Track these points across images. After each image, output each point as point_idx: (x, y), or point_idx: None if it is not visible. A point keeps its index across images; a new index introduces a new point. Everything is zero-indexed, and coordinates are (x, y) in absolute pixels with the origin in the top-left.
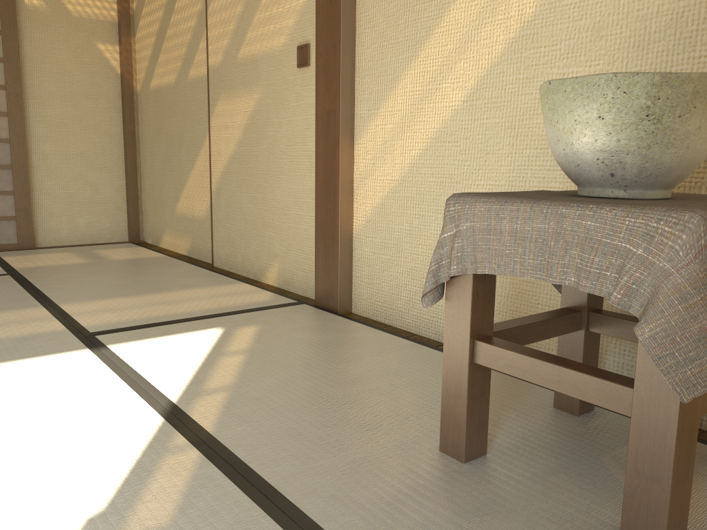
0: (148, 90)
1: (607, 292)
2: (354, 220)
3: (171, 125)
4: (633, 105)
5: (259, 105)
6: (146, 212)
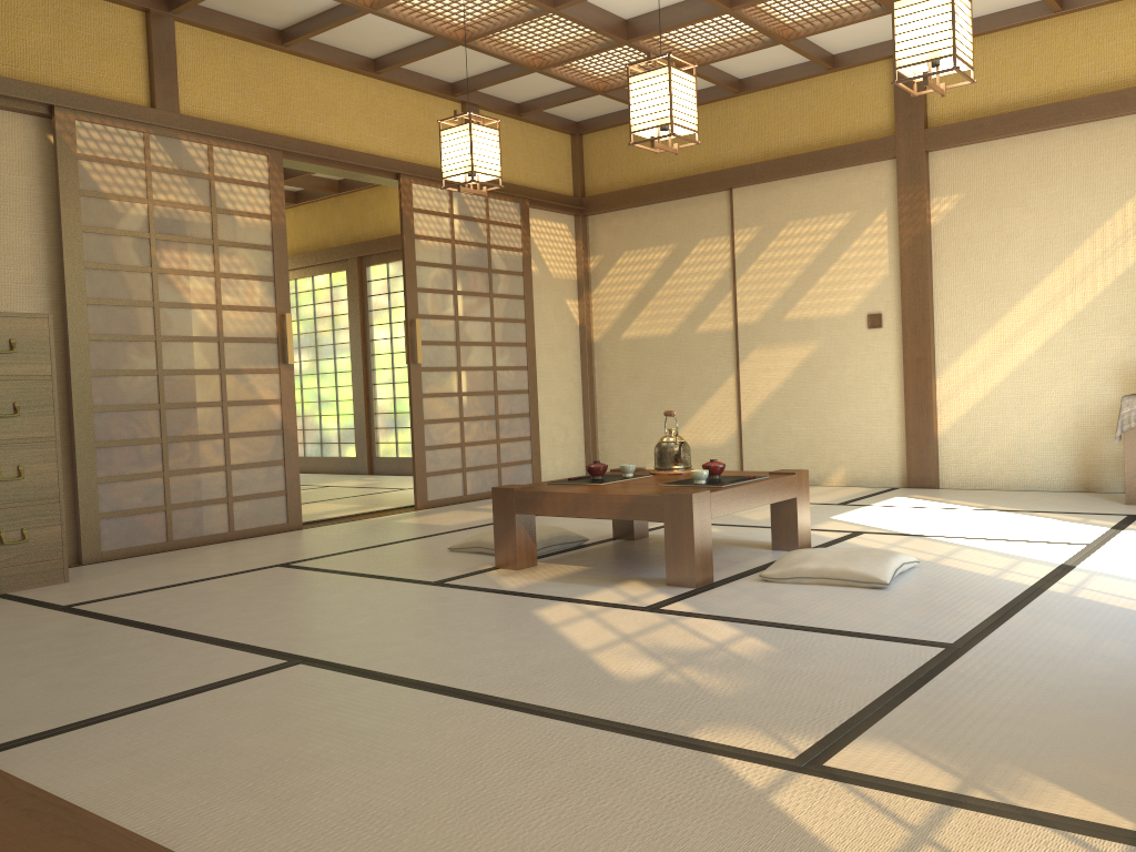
0: (616, 340)
1: None
2: (938, 426)
3: (663, 370)
4: None
5: (816, 353)
6: (607, 451)
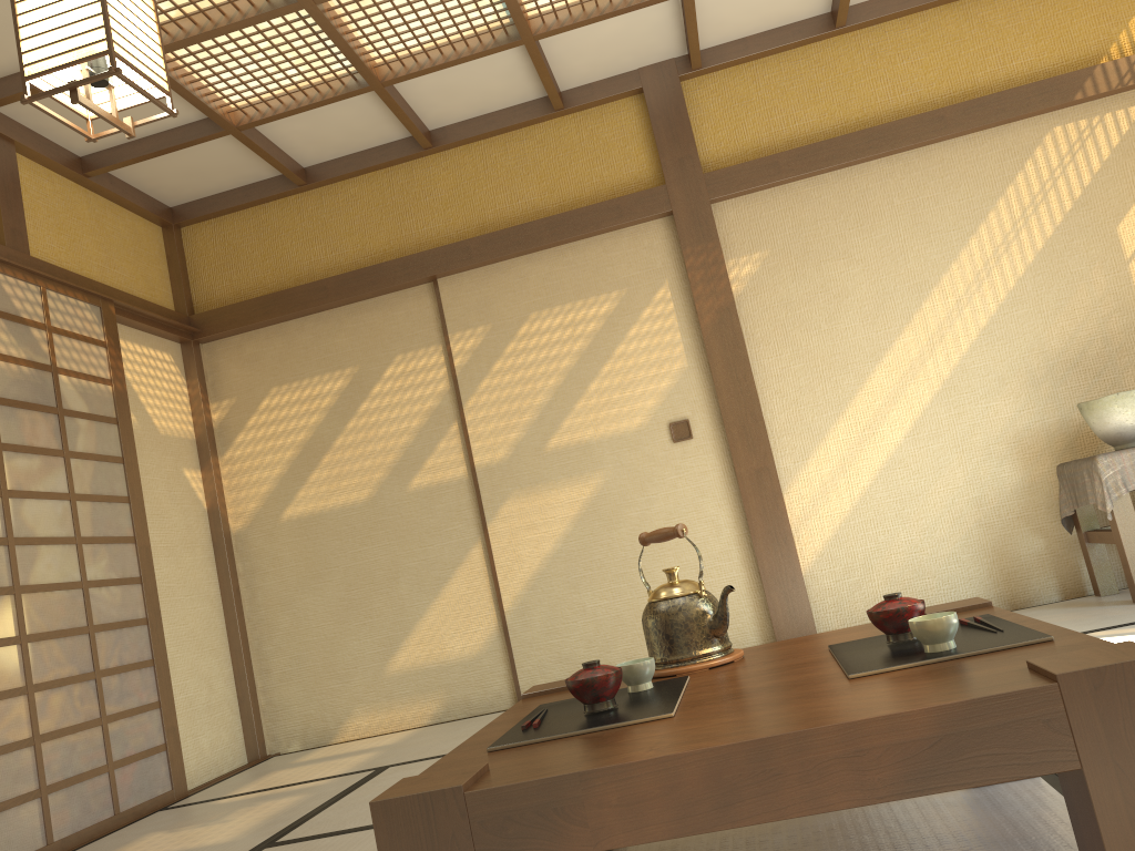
0: (274, 523)
1: None
2: (800, 560)
3: (361, 556)
4: None
5: (604, 490)
6: (278, 705)
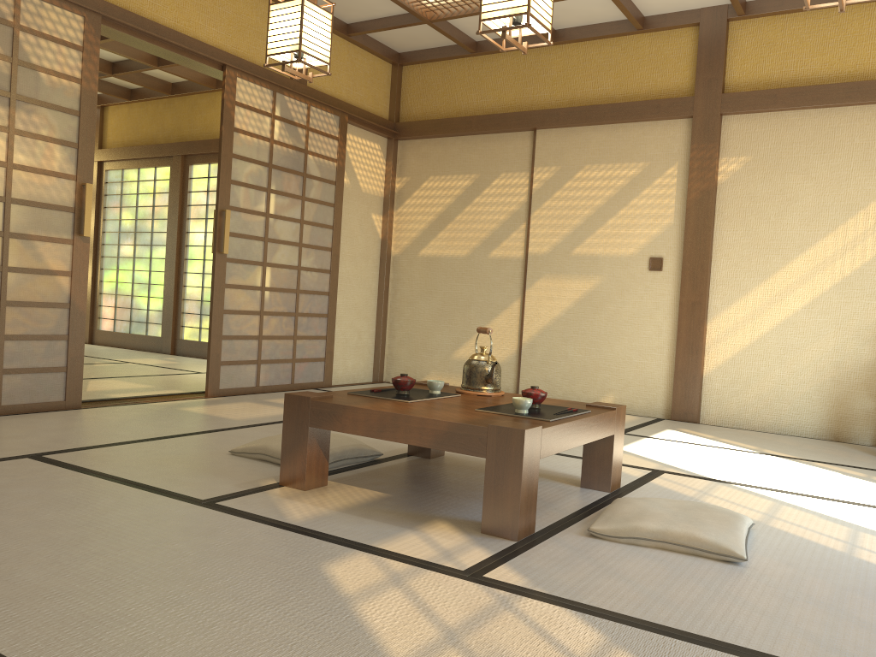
0: (414, 256)
1: None
2: (704, 367)
3: (454, 288)
4: None
5: (598, 288)
6: (394, 357)
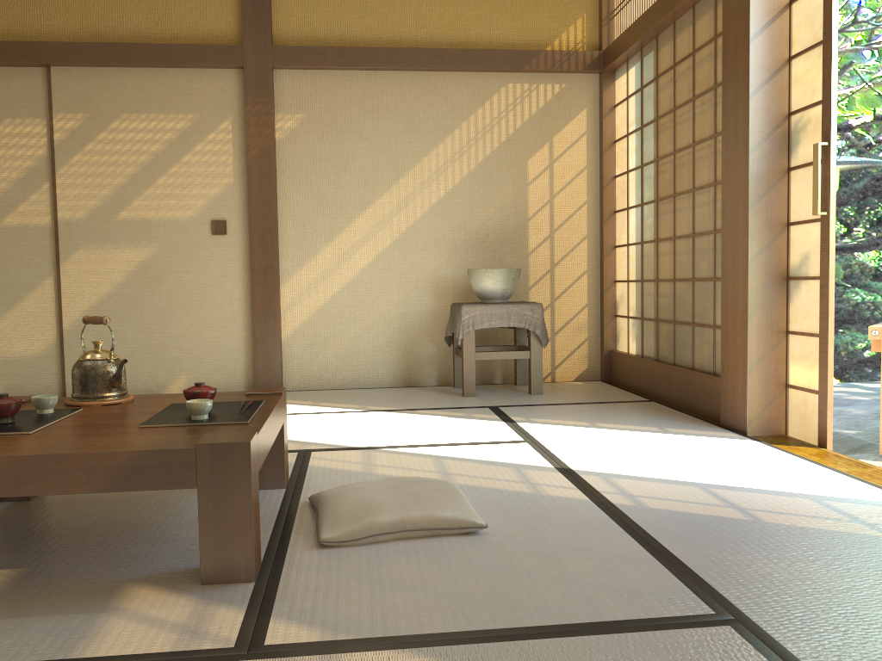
0: None
1: (522, 326)
2: (282, 332)
3: None
4: (511, 277)
5: (155, 257)
6: None
